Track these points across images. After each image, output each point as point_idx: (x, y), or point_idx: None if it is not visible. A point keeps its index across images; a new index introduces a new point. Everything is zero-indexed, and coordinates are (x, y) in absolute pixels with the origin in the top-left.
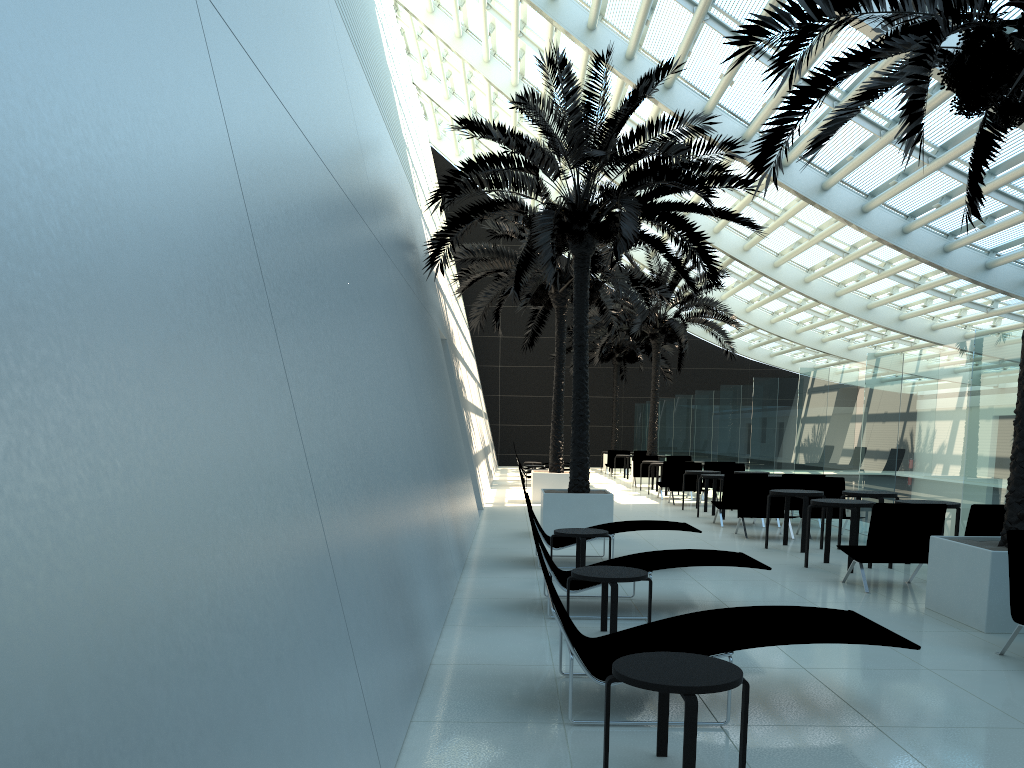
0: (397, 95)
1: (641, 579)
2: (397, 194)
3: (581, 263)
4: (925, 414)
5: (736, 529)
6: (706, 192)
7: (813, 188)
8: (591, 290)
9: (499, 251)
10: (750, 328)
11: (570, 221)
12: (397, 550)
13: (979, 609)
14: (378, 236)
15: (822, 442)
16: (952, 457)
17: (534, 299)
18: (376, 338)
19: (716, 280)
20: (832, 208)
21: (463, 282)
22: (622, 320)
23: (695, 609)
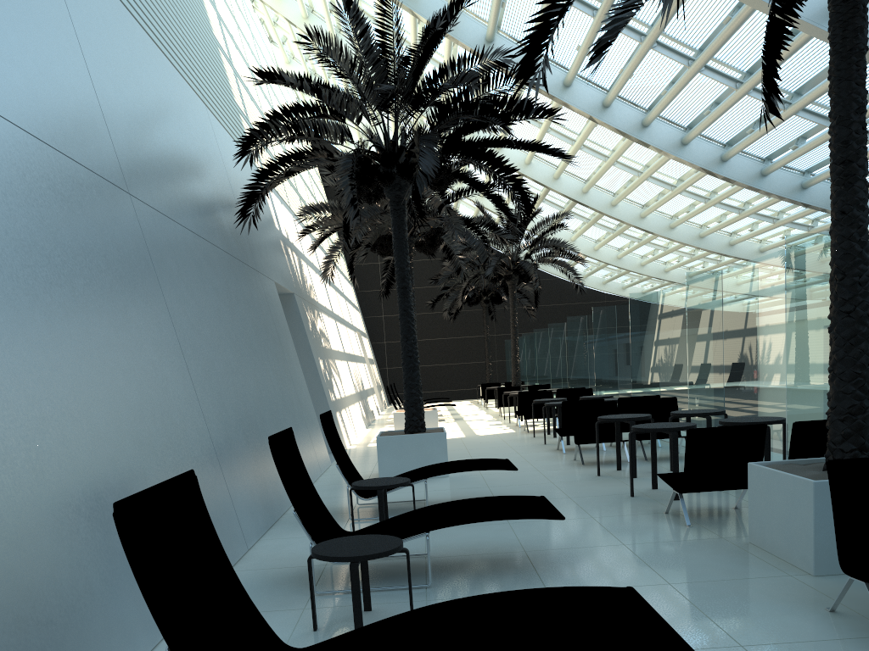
0: (232, 66)
1: (390, 554)
2: (198, 149)
3: (396, 206)
4: (747, 328)
5: (574, 456)
6: (504, 120)
7: (634, 125)
8: (433, 237)
9: (342, 207)
10: (601, 264)
11: (376, 163)
12: (31, 557)
13: (805, 548)
14: (117, 180)
15: (657, 363)
16: (776, 370)
17: (380, 249)
18: (59, 288)
19: (529, 211)
20: (654, 143)
21: (315, 239)
22: (476, 265)
23: (491, 566)
